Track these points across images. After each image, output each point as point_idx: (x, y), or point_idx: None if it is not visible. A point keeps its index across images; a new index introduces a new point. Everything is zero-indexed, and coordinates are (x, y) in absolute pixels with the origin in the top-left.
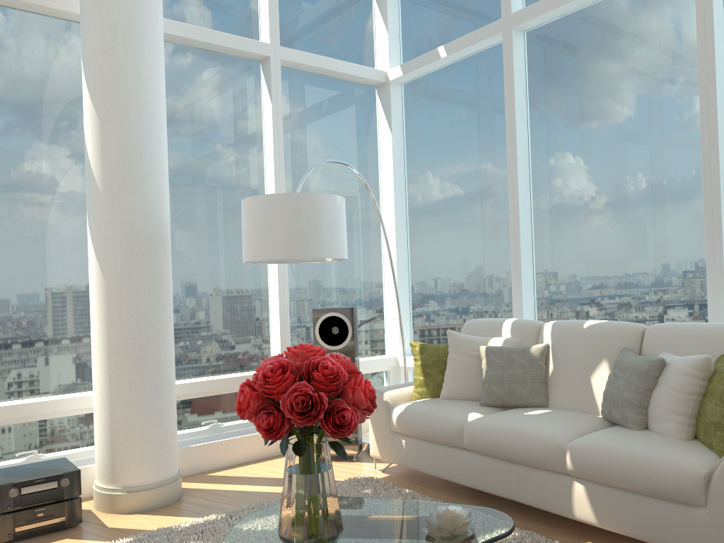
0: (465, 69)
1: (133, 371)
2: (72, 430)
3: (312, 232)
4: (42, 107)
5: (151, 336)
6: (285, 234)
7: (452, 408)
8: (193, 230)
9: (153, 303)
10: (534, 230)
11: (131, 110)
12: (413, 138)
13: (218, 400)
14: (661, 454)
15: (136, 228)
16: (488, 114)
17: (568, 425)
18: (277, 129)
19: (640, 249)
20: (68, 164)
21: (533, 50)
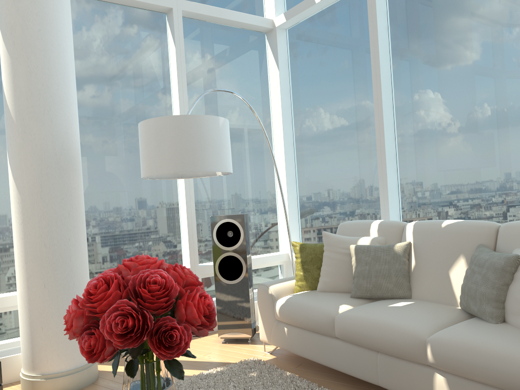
0: (336, 11)
1: (47, 275)
2: (10, 323)
3: (197, 149)
4: None
5: (62, 244)
6: (172, 152)
7: (325, 300)
8: (111, 154)
9: (63, 216)
10: (397, 144)
11: (37, 49)
12: (297, 73)
13: None
14: None
15: (46, 151)
16: (356, 47)
17: (428, 318)
18: (180, 68)
19: (492, 155)
20: (0, 101)
21: None
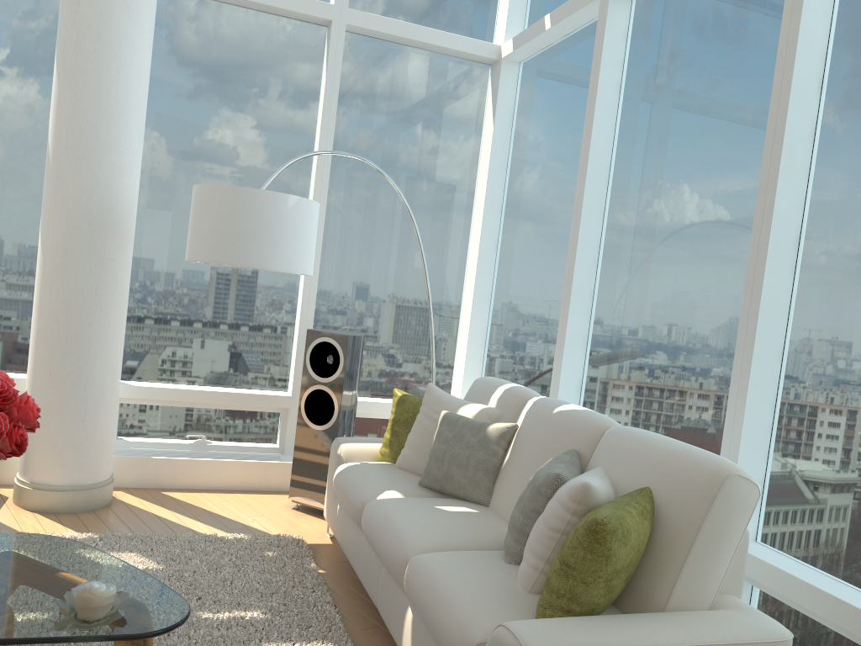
0: (574, 47)
1: (55, 362)
2: None
3: (244, 235)
4: (51, 66)
5: (80, 328)
6: (212, 233)
7: (380, 479)
8: None
9: (87, 292)
10: (598, 273)
11: (88, 75)
12: (519, 134)
13: (212, 415)
14: (464, 601)
15: (78, 207)
16: (583, 109)
17: (448, 534)
18: (328, 110)
19: (690, 319)
20: None
21: (636, 23)
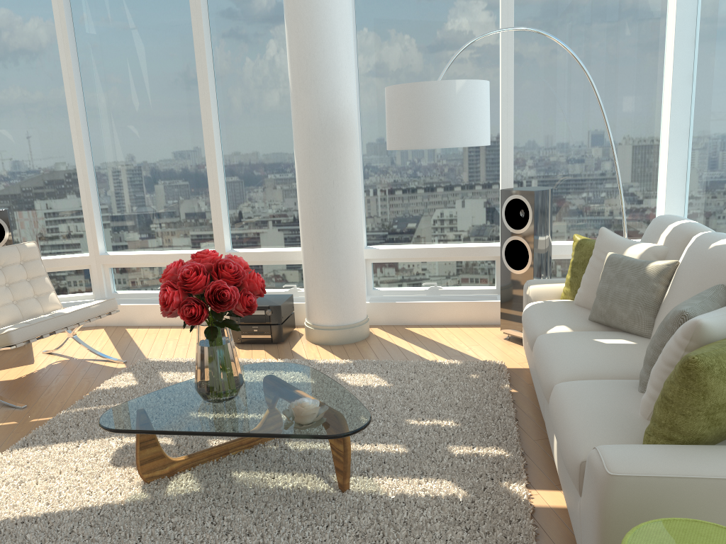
0: None
1: (314, 239)
2: None
3: (422, 122)
4: None
5: (327, 212)
6: (399, 125)
7: (554, 316)
8: None
9: (327, 185)
10: None
11: (304, 17)
12: None
13: (440, 266)
14: (581, 424)
15: (312, 122)
16: None
17: (594, 365)
18: None
19: None
20: None
21: None
